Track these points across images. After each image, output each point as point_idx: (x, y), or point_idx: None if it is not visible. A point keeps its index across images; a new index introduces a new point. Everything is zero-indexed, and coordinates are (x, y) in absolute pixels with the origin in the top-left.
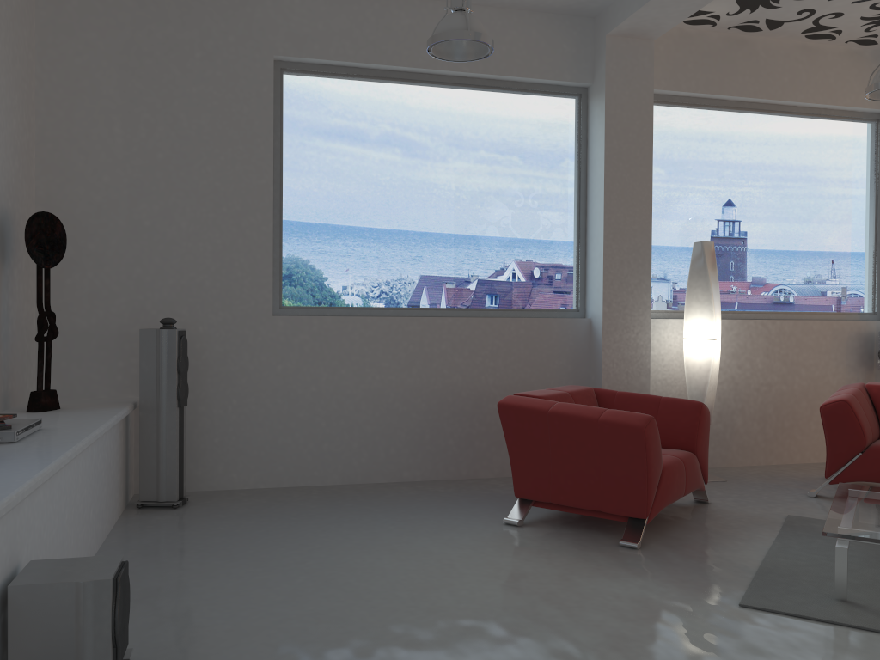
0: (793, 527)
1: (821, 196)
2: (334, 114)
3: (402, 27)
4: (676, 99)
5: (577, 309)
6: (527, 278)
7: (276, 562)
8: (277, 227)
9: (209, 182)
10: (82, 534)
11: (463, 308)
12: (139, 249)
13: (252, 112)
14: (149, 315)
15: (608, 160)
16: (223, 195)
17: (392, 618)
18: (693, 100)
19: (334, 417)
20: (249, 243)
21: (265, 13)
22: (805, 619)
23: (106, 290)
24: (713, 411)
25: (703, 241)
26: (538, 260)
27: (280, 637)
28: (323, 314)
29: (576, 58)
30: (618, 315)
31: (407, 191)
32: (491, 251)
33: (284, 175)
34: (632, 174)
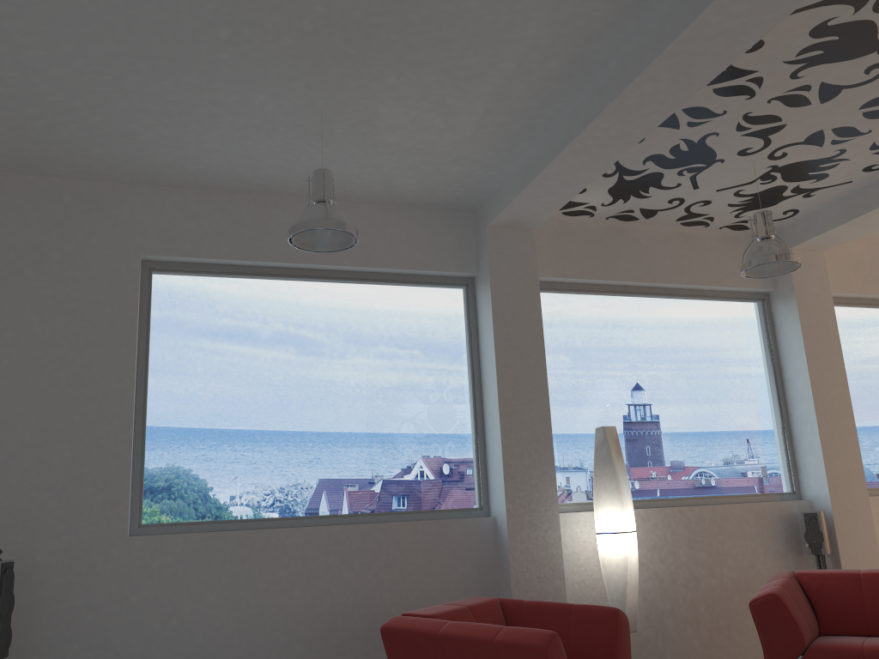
0: None
1: (720, 374)
2: (207, 312)
3: (279, 225)
4: (564, 285)
5: (481, 507)
6: (423, 476)
7: None
8: (139, 434)
9: (60, 388)
10: None
11: (353, 514)
12: None
13: (114, 312)
14: None
15: (499, 347)
16: (76, 402)
17: None
18: (581, 285)
19: (200, 655)
20: (104, 454)
21: (134, 214)
22: None
23: None
24: (640, 614)
25: (607, 425)
26: (434, 456)
27: None
28: (190, 530)
29: (459, 249)
30: (523, 512)
31: (288, 388)
32: (383, 448)
33: (150, 377)
34: (524, 360)
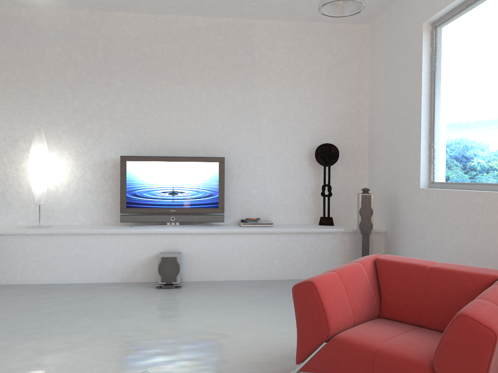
0: None
1: None
2: (456, 43)
3: None
4: None
5: None
6: None
7: (269, 299)
8: (431, 130)
9: (403, 111)
10: (261, 265)
11: None
12: (386, 153)
13: (415, 63)
14: (388, 187)
15: None
16: (406, 117)
17: (193, 313)
18: None
19: (440, 260)
20: (413, 144)
21: None
22: None
23: (379, 174)
24: None
25: None
26: None
27: (186, 300)
28: (447, 187)
29: None
30: None
31: (492, 84)
32: None
33: (436, 95)
34: None
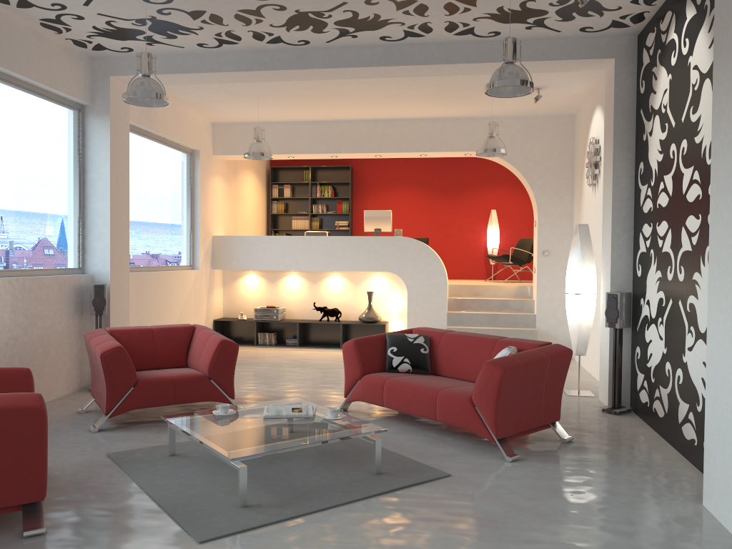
0: (127, 462)
1: (44, 167)
2: None
3: None
4: None
5: None
6: None
7: None
8: None
9: None
10: None
11: None
12: None
13: None
14: None
15: None
16: None
17: None
18: None
19: None
20: None
21: None
22: (247, 531)
23: None
24: None
25: None
26: None
27: None
28: None
29: None
30: None
31: None
32: None
33: None
34: None
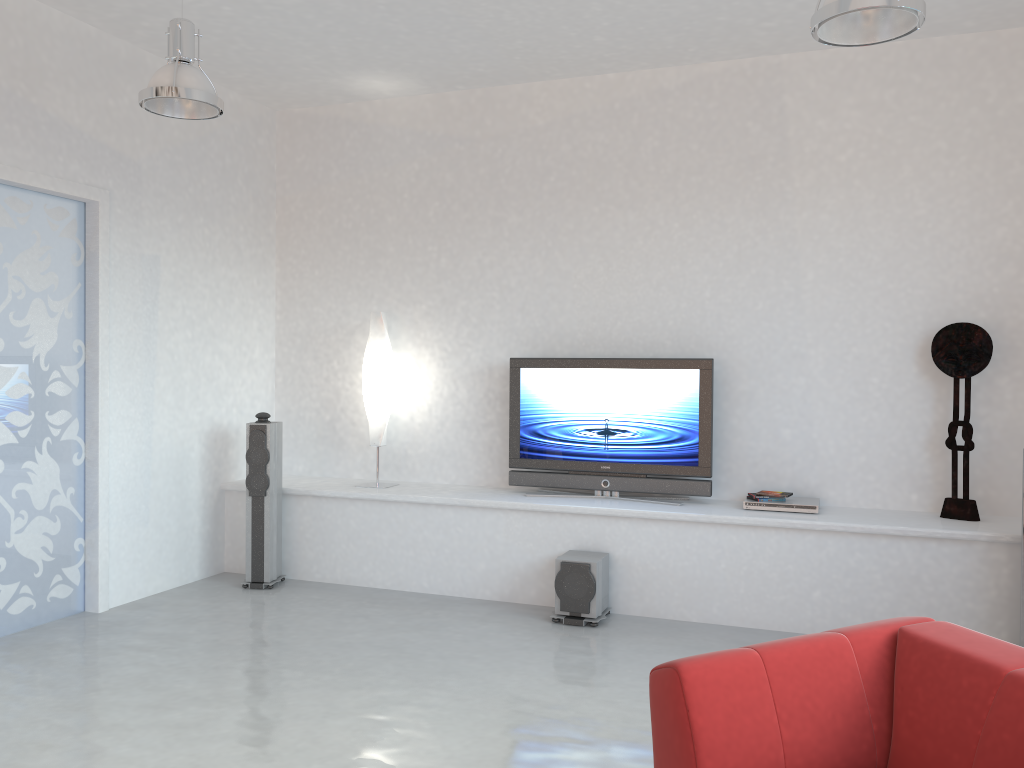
0: None
1: None
2: None
3: None
4: None
5: None
6: None
7: None
8: None
9: None
10: (780, 598)
11: None
12: None
13: None
14: None
15: None
16: None
17: (576, 686)
18: None
19: None
20: None
21: None
22: None
23: None
24: None
25: None
26: None
27: (585, 656)
28: None
29: None
30: None
31: None
32: None
33: None
34: None
